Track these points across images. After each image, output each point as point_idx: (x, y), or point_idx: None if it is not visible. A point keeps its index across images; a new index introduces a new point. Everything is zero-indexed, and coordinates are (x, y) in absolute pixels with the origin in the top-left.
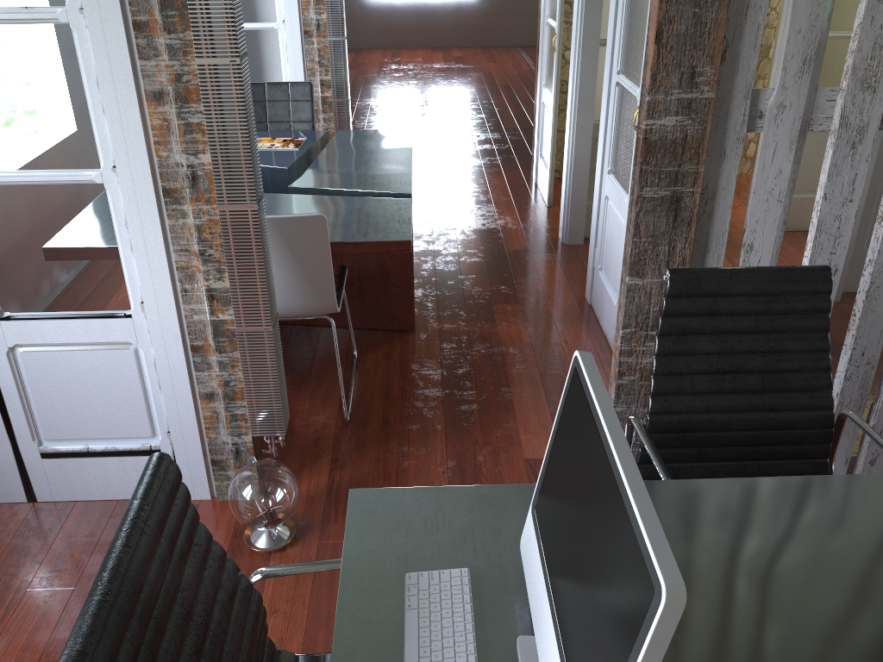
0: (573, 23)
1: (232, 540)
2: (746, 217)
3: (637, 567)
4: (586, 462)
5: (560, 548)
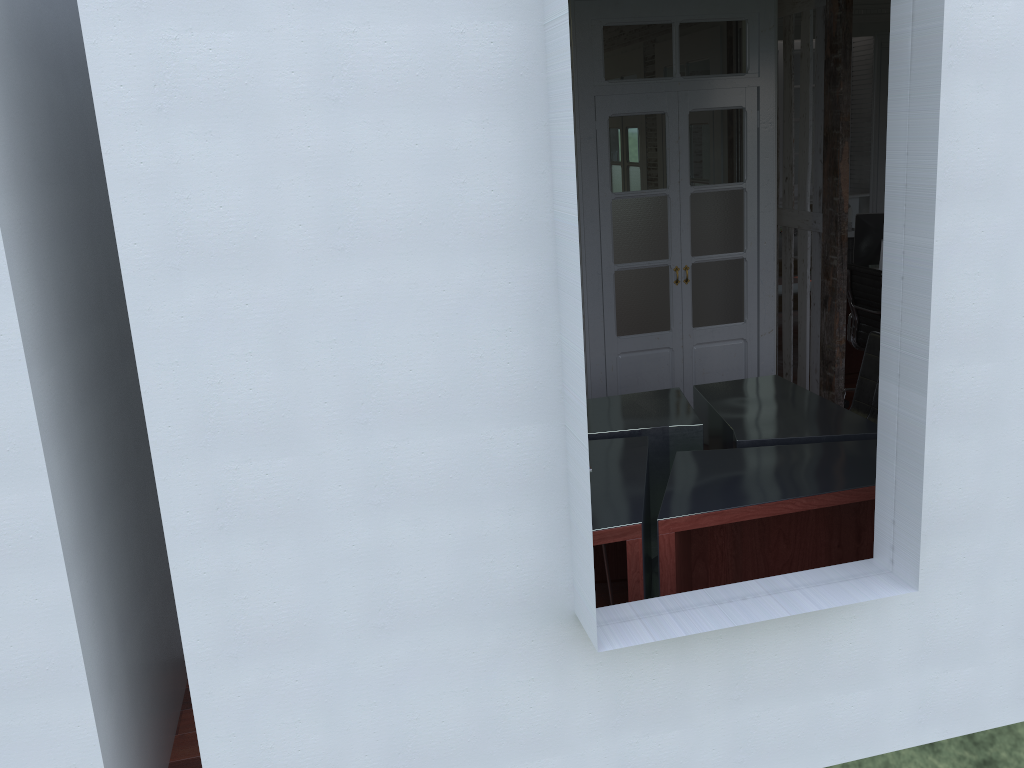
0: None
1: None
2: None
3: None
4: None
5: None
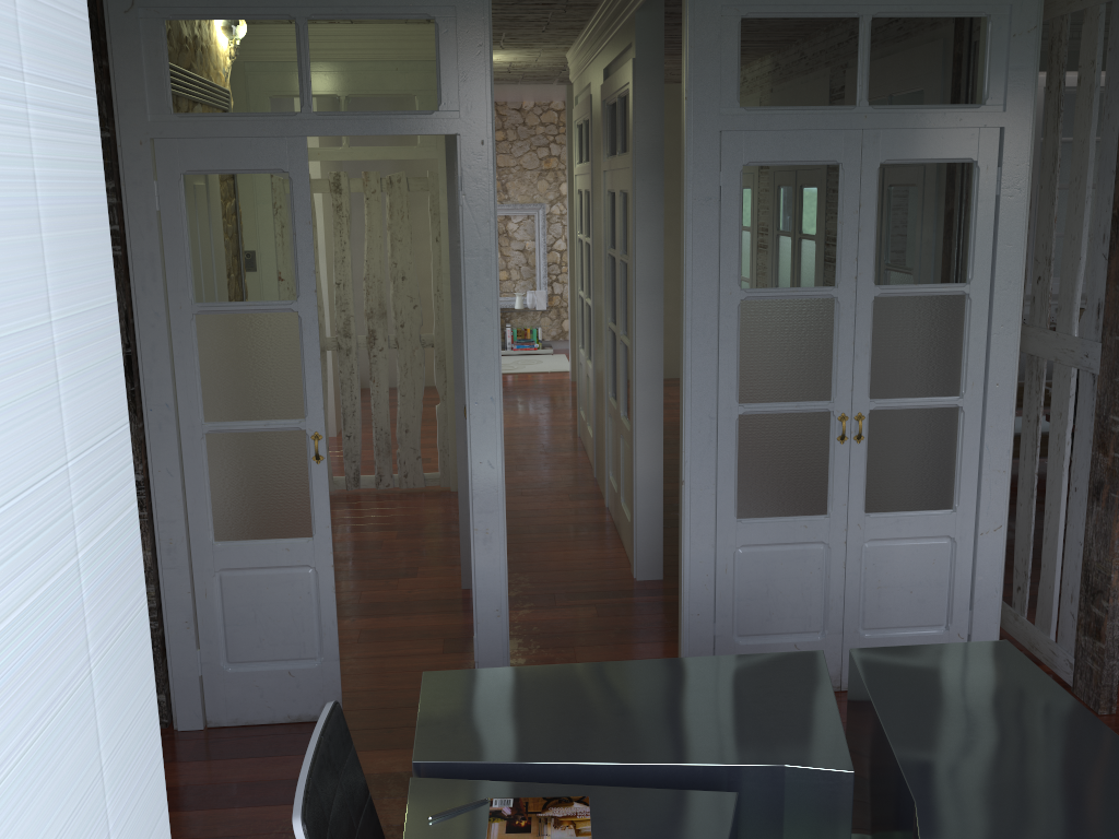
0: (478, 391)
1: None
2: (464, 574)
3: None
4: None
5: None
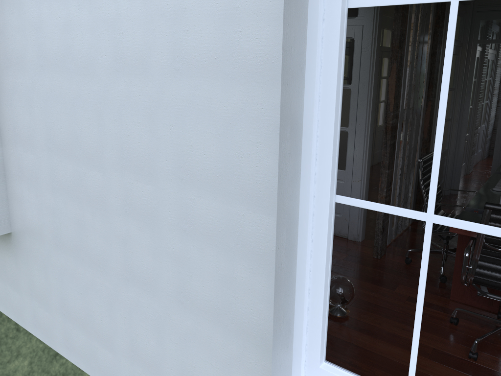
0: None
1: (331, 321)
2: None
3: None
4: None
5: None
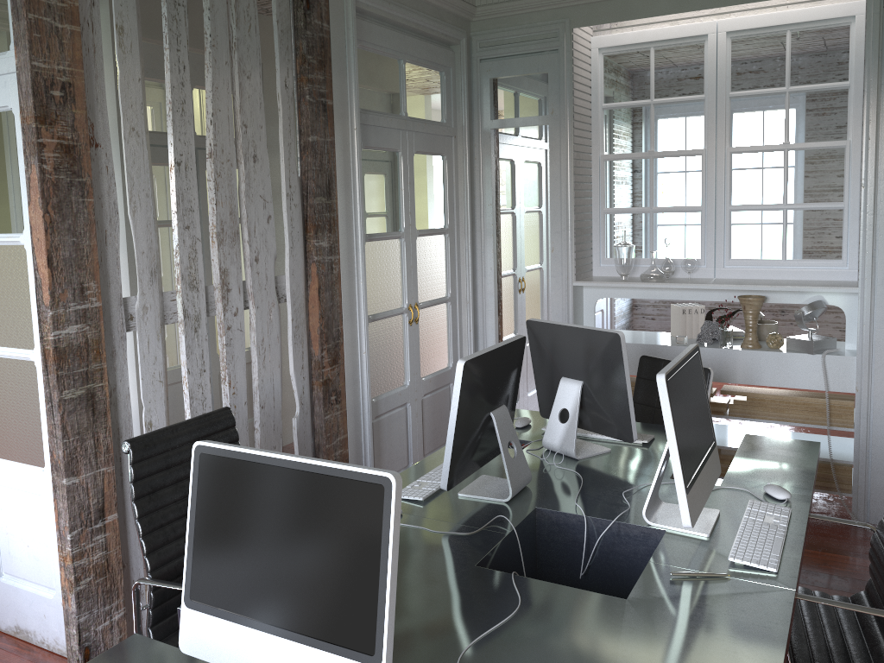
0: None
1: None
2: None
3: (359, 491)
4: (259, 494)
5: (256, 579)
